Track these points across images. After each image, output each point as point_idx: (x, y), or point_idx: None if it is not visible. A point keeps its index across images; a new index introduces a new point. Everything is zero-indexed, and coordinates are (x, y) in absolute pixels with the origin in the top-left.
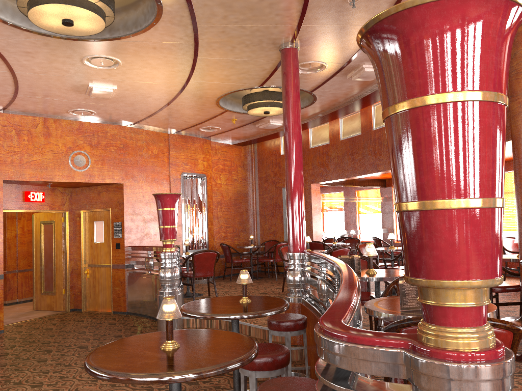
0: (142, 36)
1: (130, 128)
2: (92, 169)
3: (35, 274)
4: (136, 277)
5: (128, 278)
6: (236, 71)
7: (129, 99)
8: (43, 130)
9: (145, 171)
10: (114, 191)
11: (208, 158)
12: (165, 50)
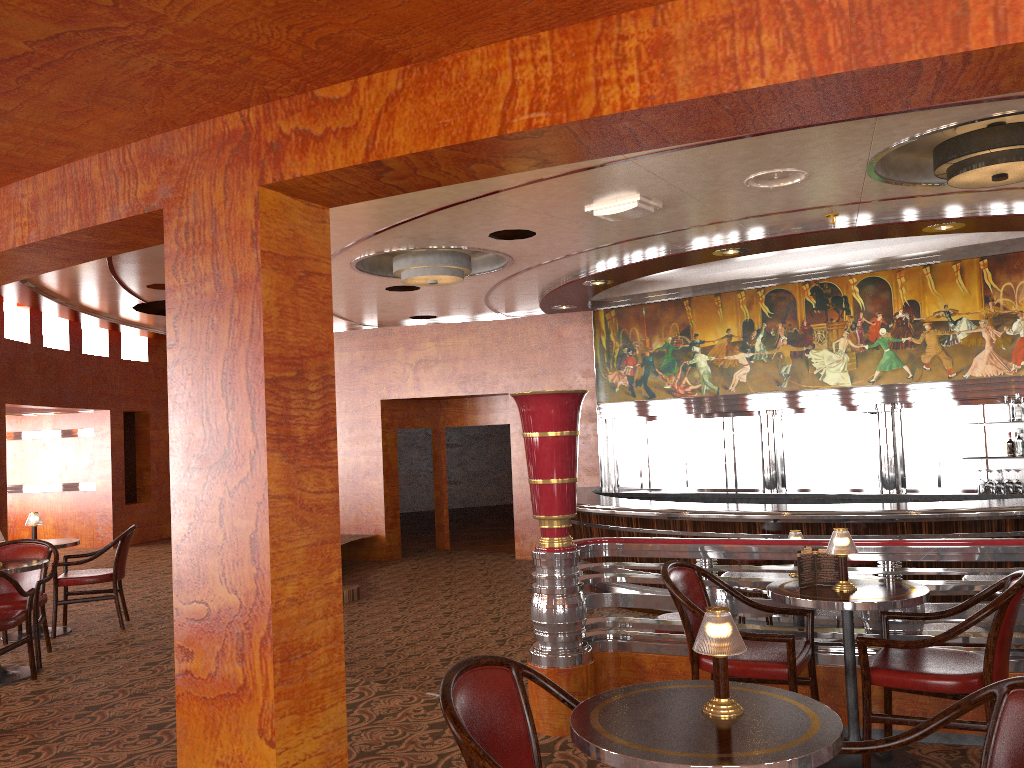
0: None
1: None
2: None
3: None
4: None
5: None
6: None
7: None
8: None
9: None
10: None
11: None
12: None
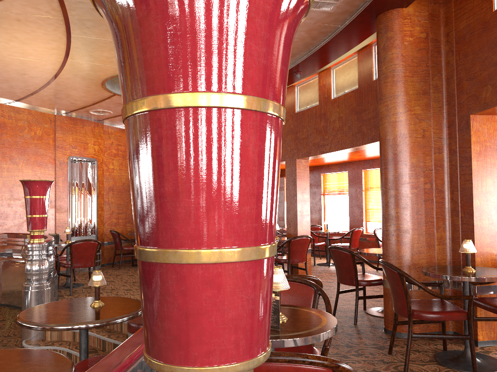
0: (1, 5)
1: (9, 106)
2: None
3: None
4: (11, 266)
5: (3, 268)
6: None
7: (2, 74)
8: None
9: (26, 153)
10: None
11: (100, 142)
12: (31, 24)
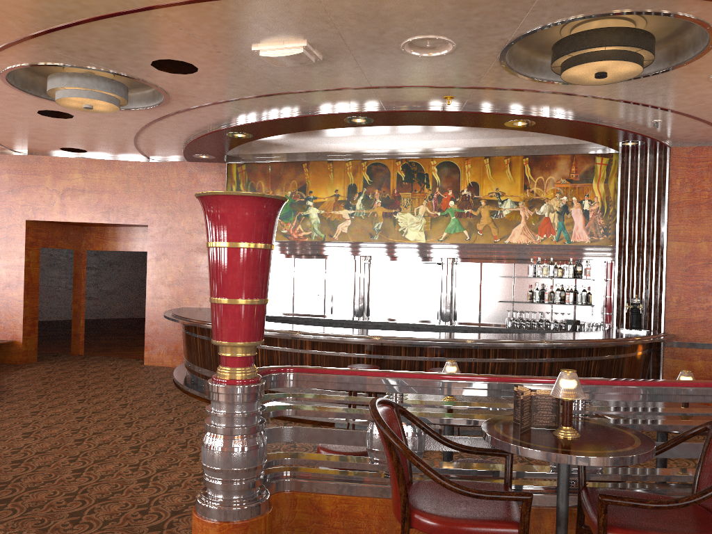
0: None
1: None
2: None
3: None
4: None
5: None
6: None
7: None
8: None
9: None
10: None
11: None
12: None
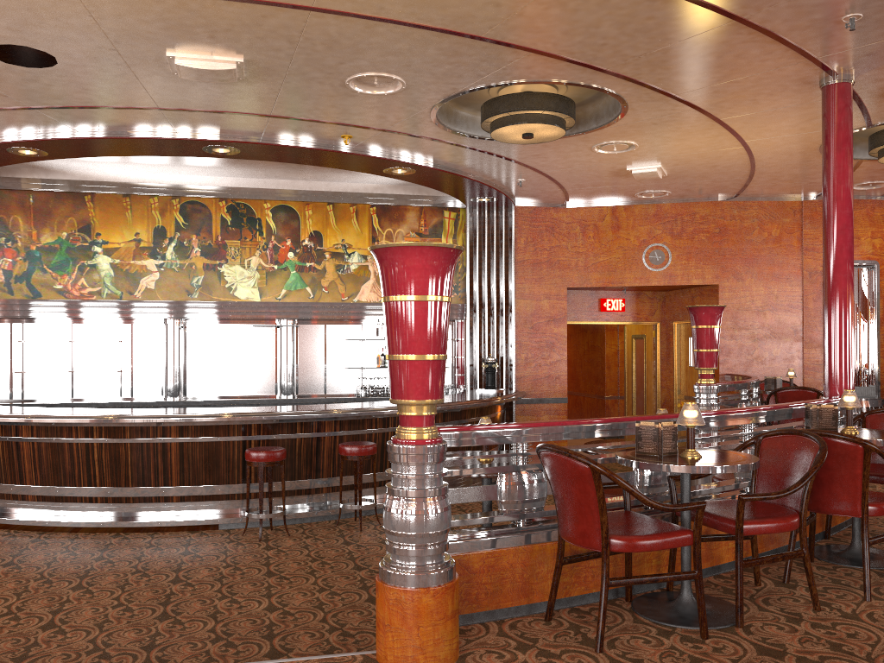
0: (628, 118)
1: (730, 203)
2: (673, 267)
3: (626, 403)
4: None
5: None
6: (798, 118)
7: (691, 172)
8: (611, 222)
9: (755, 264)
10: (708, 295)
11: None
12: (670, 123)
